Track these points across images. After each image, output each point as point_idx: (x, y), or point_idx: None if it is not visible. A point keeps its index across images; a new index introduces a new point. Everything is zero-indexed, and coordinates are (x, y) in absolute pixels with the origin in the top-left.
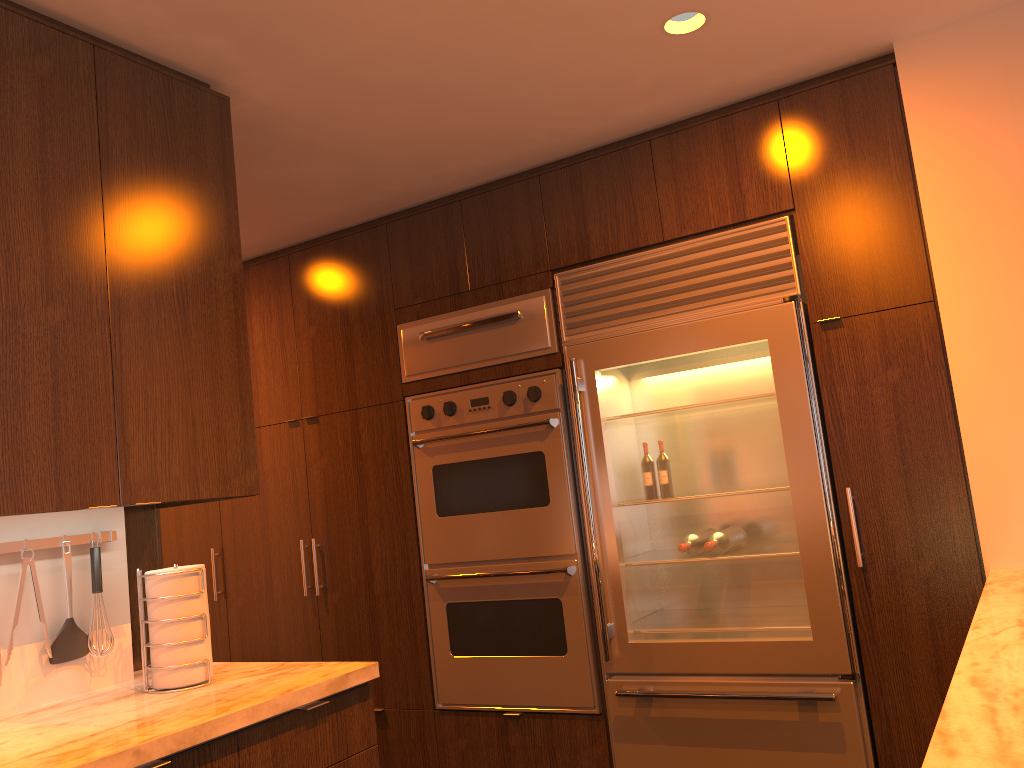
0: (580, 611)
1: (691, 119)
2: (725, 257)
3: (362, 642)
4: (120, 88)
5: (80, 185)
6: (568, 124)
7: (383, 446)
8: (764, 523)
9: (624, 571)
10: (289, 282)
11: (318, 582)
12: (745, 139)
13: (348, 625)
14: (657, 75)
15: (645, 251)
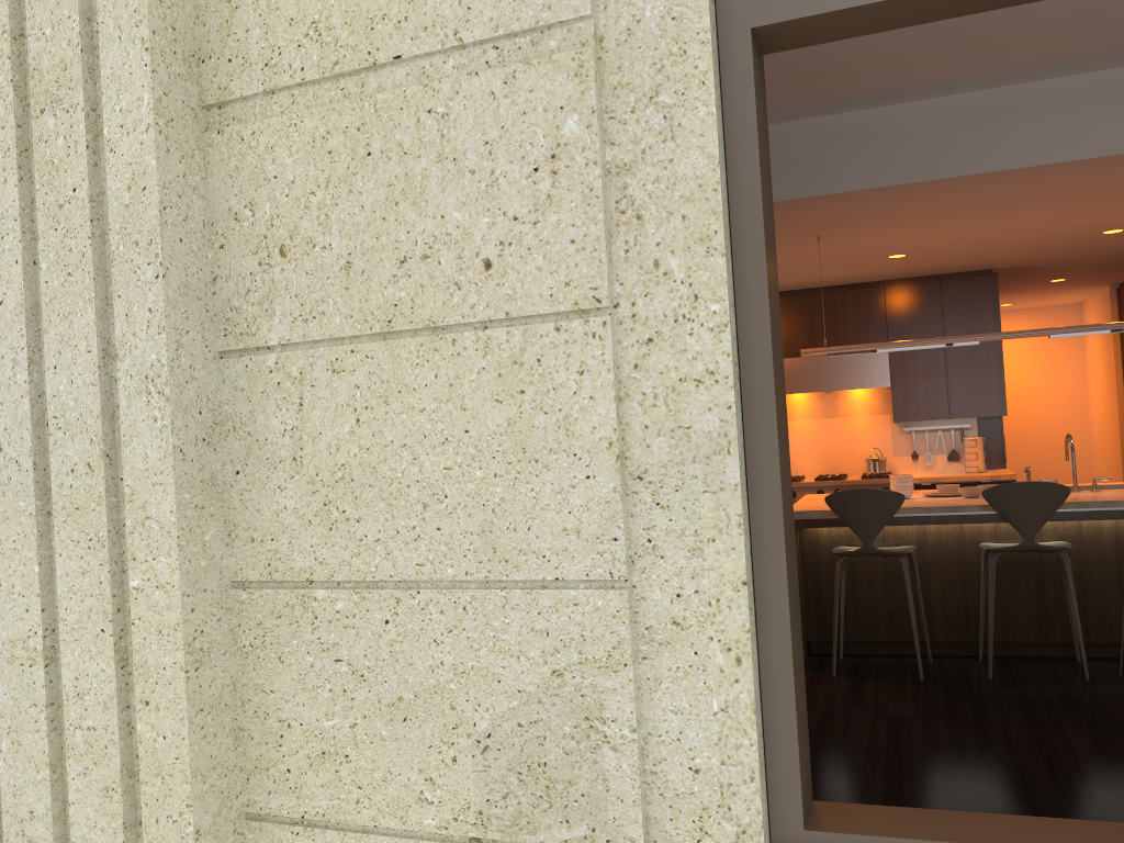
0: None
1: None
2: None
3: None
4: (949, 290)
5: (935, 326)
6: None
7: None
8: None
9: None
10: None
11: None
12: None
13: None
14: None
15: None
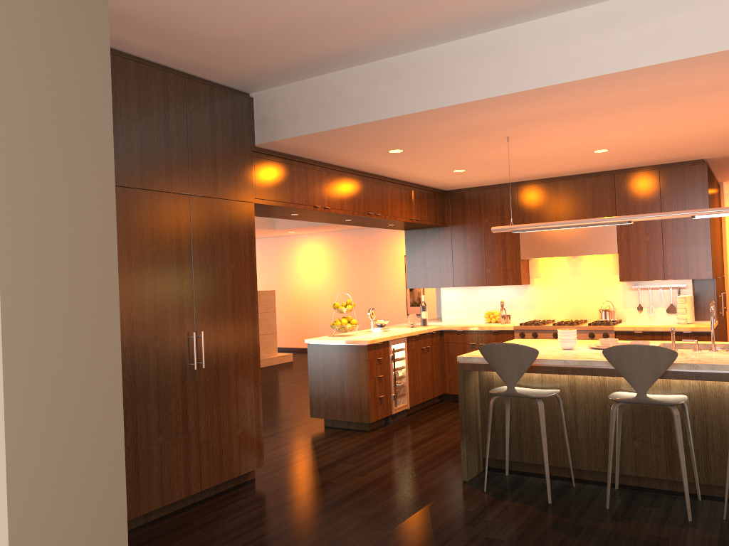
0: None
1: None
2: None
3: None
4: (666, 177)
5: (654, 206)
6: None
7: None
8: None
9: None
10: None
11: None
12: None
13: None
14: None
15: None
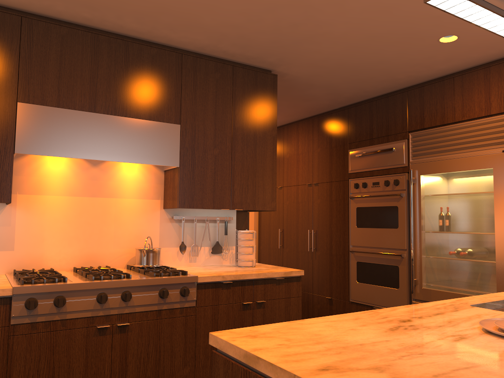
0: (405, 272)
1: (473, 68)
2: (480, 130)
3: (326, 271)
4: (240, 78)
5: (225, 111)
6: (414, 72)
7: (339, 197)
8: (483, 247)
9: (424, 259)
10: (312, 130)
11: (313, 246)
12: (494, 78)
13: (322, 264)
14: (446, 55)
15: (446, 126)
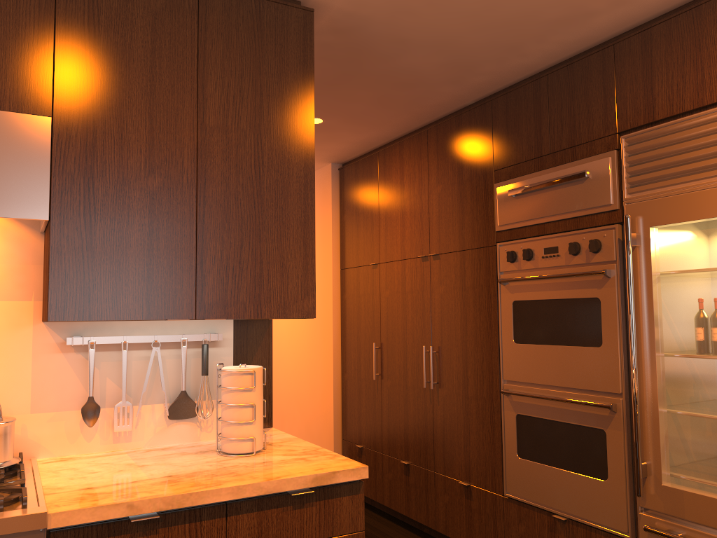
0: (621, 445)
1: None
2: None
3: (458, 430)
4: (218, 13)
5: (180, 88)
6: None
7: (480, 281)
8: None
9: (664, 418)
10: (426, 151)
11: (432, 379)
12: None
13: (450, 415)
14: None
15: (709, 109)
